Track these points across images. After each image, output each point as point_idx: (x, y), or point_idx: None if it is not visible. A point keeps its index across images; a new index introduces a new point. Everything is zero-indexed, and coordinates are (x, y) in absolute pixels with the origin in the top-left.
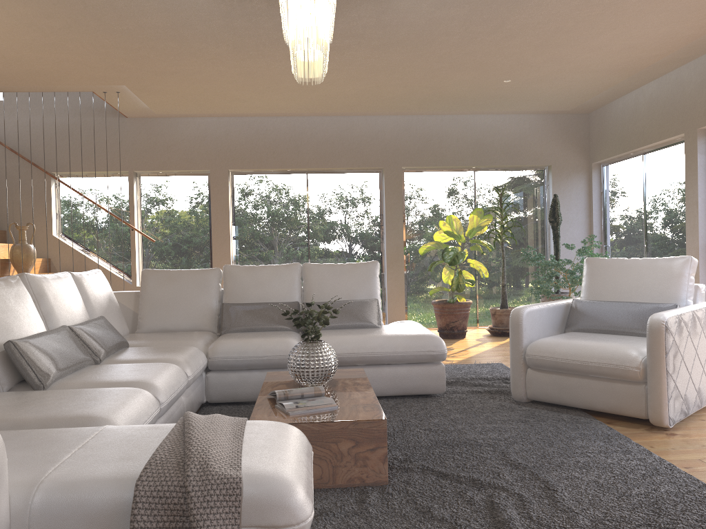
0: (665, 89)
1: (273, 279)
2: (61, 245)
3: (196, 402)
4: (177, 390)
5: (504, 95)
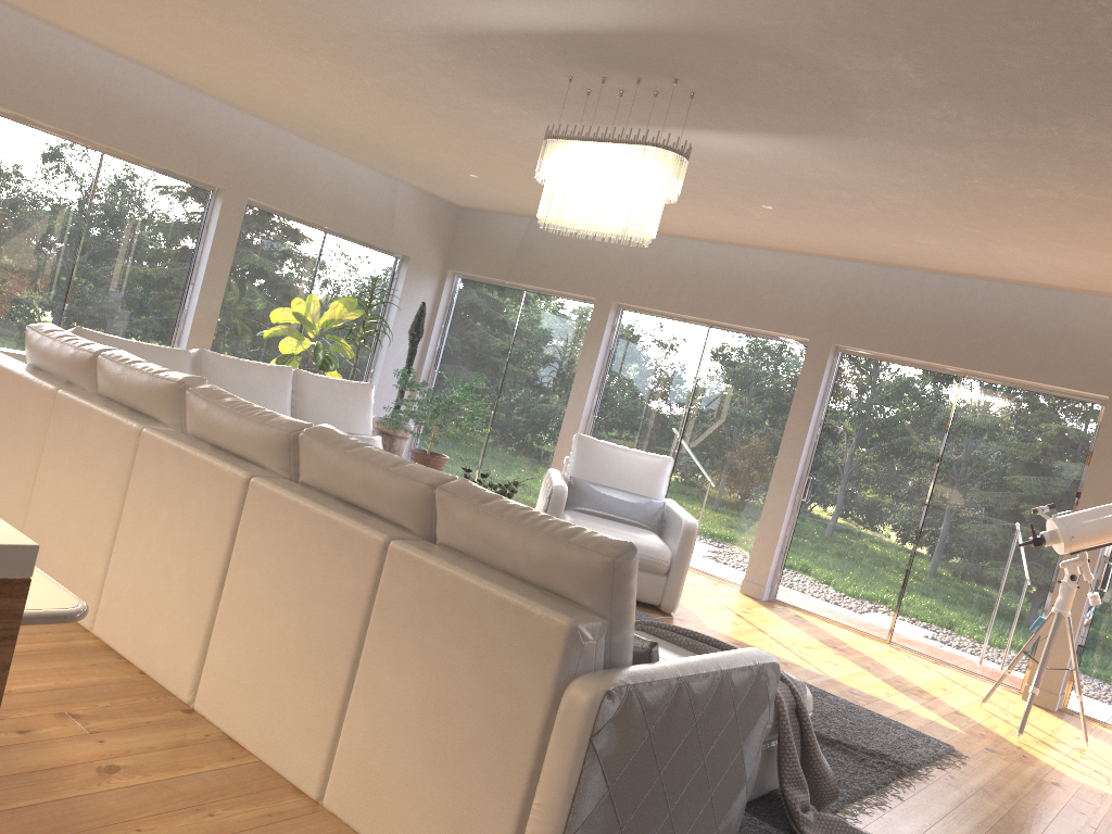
0: (584, 242)
1: (267, 387)
2: None
3: None
4: None
5: (439, 176)
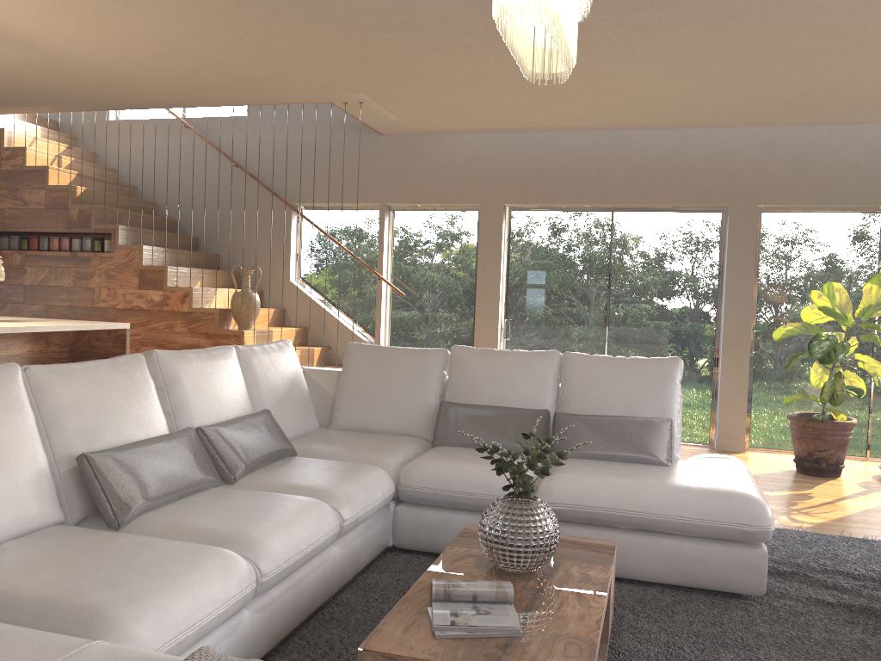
0: None
1: (516, 373)
2: (298, 293)
3: (368, 551)
4: (306, 549)
5: None
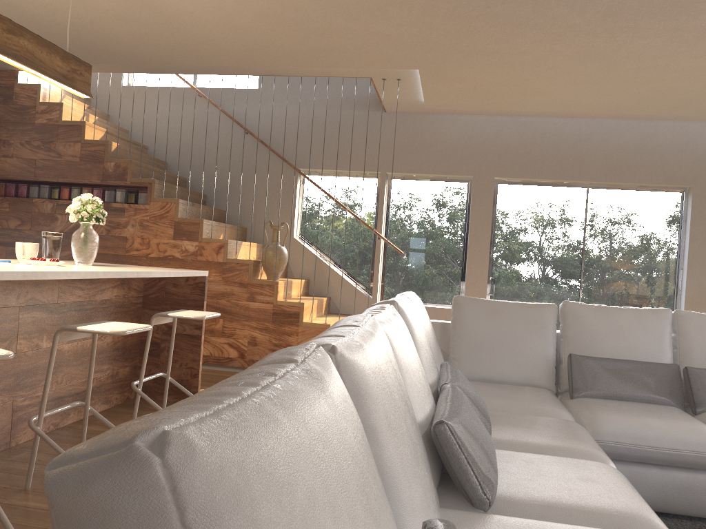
0: None
1: (636, 328)
2: (301, 249)
3: None
4: None
5: None
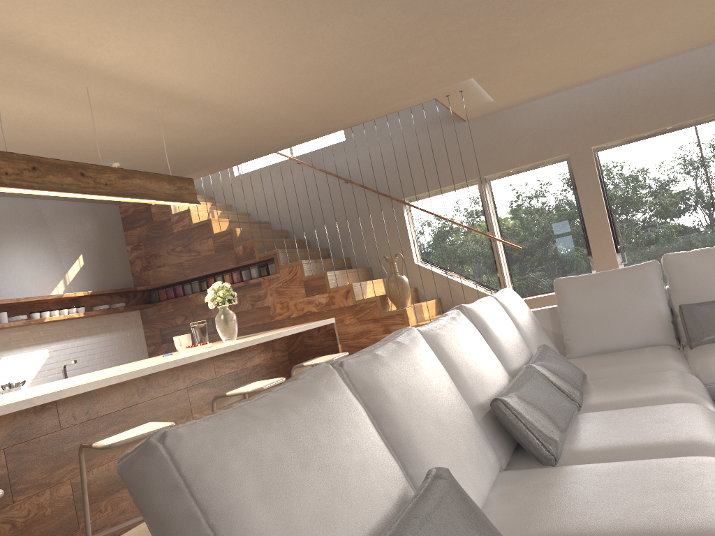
0: None
1: None
2: (424, 272)
3: None
4: None
5: None
